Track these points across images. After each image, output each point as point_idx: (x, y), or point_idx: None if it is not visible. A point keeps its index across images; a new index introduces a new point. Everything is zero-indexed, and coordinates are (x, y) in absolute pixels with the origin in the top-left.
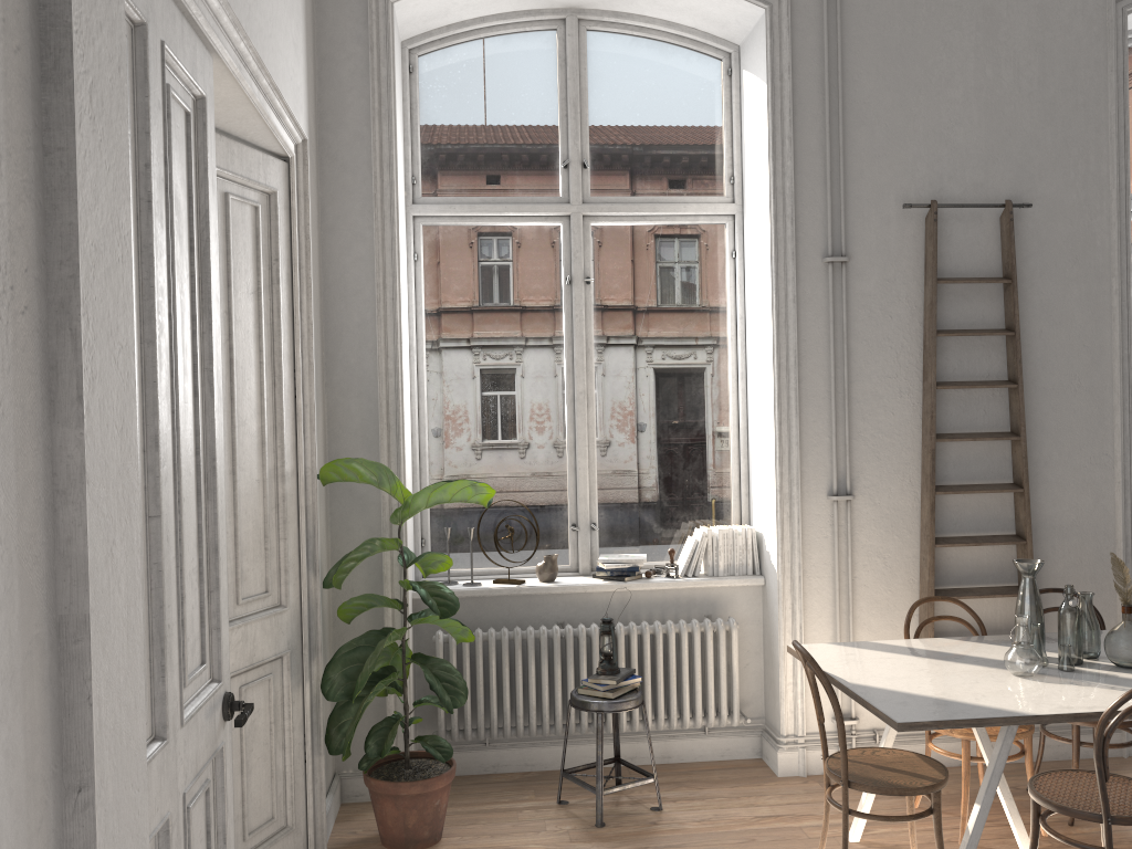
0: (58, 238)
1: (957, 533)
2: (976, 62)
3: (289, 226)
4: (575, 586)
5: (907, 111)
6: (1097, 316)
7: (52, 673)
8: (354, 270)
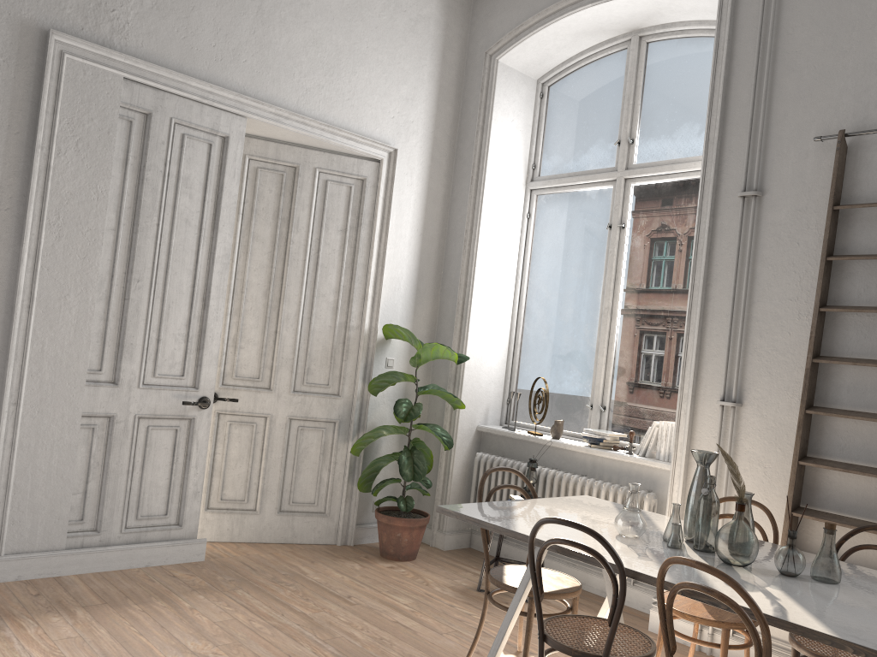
0: (29, 188)
1: (844, 459)
2: None
3: (375, 196)
4: (559, 443)
5: (837, 49)
6: None
7: (6, 321)
8: (460, 223)
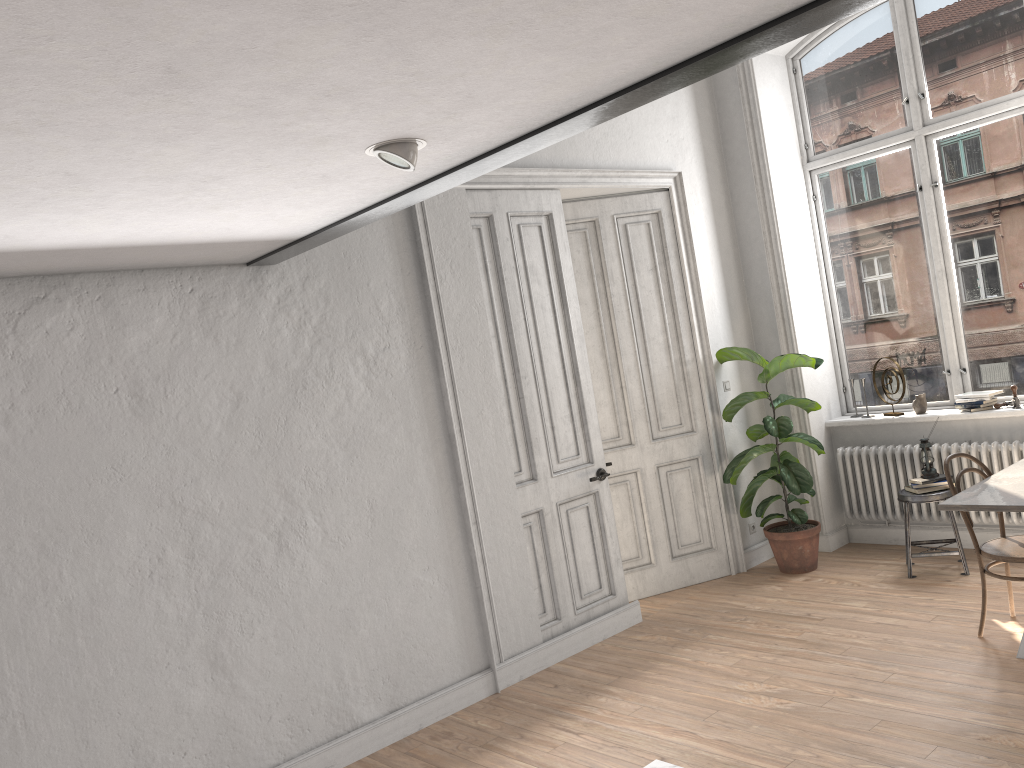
0: (431, 322)
1: None
2: None
3: (673, 225)
4: (931, 416)
5: None
6: None
7: (448, 450)
8: (752, 226)
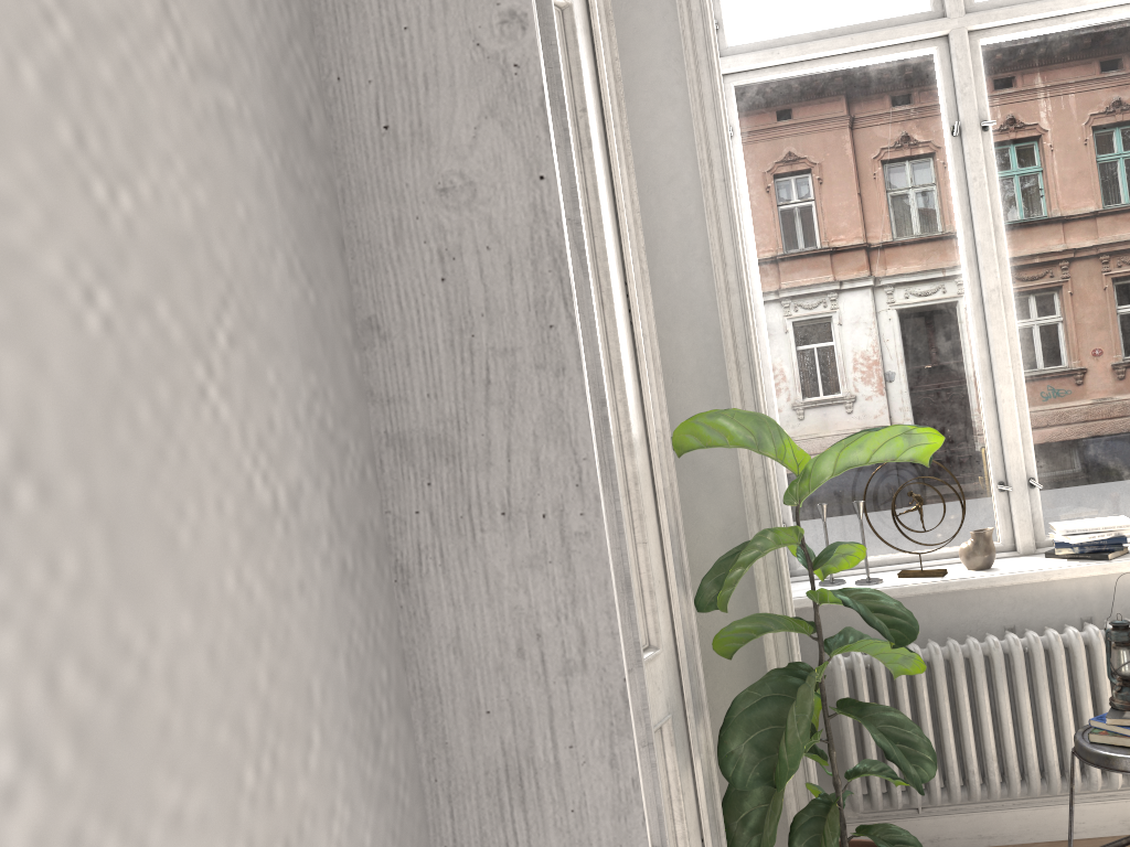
0: None
1: None
2: None
3: (592, 60)
4: (1031, 573)
5: None
6: None
7: None
8: (663, 147)
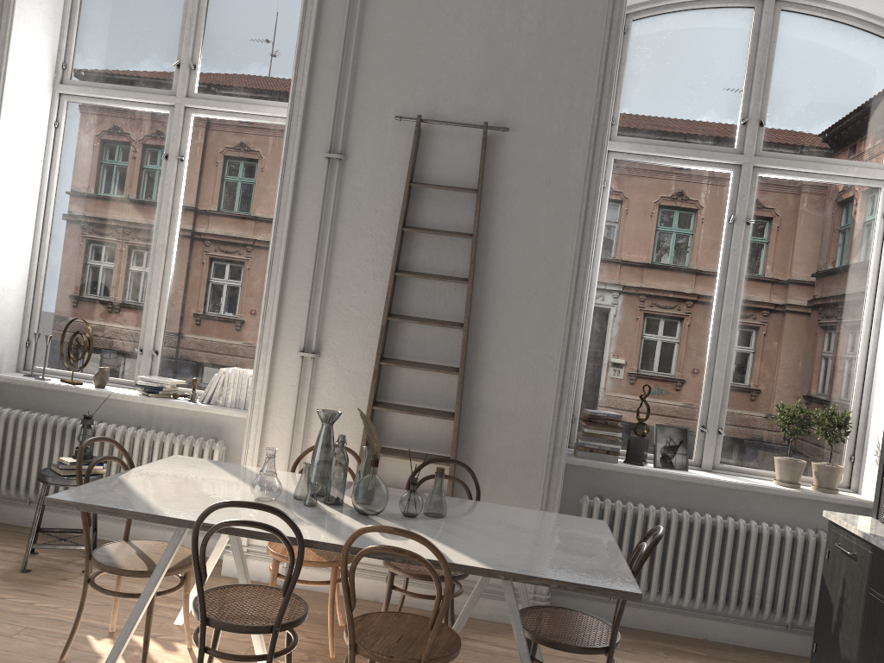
0: None
1: (406, 402)
2: (484, 3)
3: None
4: (109, 393)
5: (416, 39)
6: (561, 235)
7: None
8: None
